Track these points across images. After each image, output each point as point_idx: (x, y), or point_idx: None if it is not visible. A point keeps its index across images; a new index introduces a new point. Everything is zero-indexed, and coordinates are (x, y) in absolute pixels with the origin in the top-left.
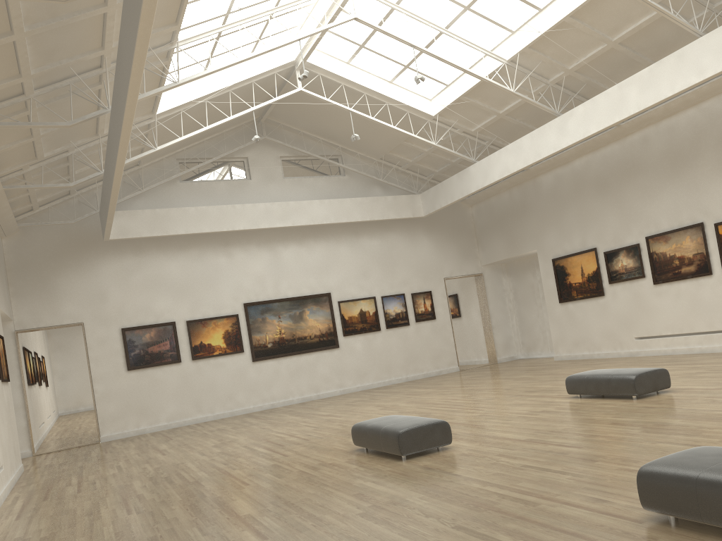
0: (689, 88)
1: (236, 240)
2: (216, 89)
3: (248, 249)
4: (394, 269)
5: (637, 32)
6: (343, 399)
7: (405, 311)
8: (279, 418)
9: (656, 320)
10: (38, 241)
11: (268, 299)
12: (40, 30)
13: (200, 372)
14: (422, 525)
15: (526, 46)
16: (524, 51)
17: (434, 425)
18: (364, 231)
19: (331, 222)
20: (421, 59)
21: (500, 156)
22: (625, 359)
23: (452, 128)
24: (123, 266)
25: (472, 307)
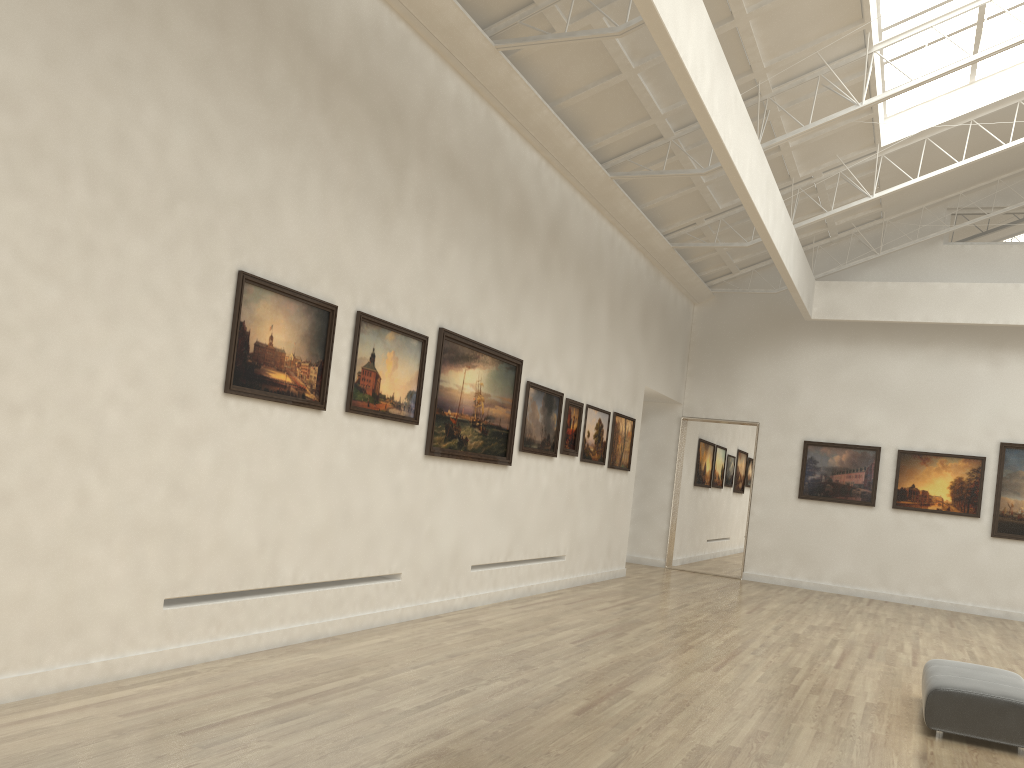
0: None
1: (1015, 341)
2: (990, 101)
3: None
4: None
5: None
6: None
7: None
8: (973, 631)
9: None
10: (732, 312)
11: None
12: (652, 63)
13: (899, 528)
14: None
15: None
16: None
17: (1009, 705)
18: None
19: None
20: None
21: None
22: None
23: None
24: (827, 357)
25: None
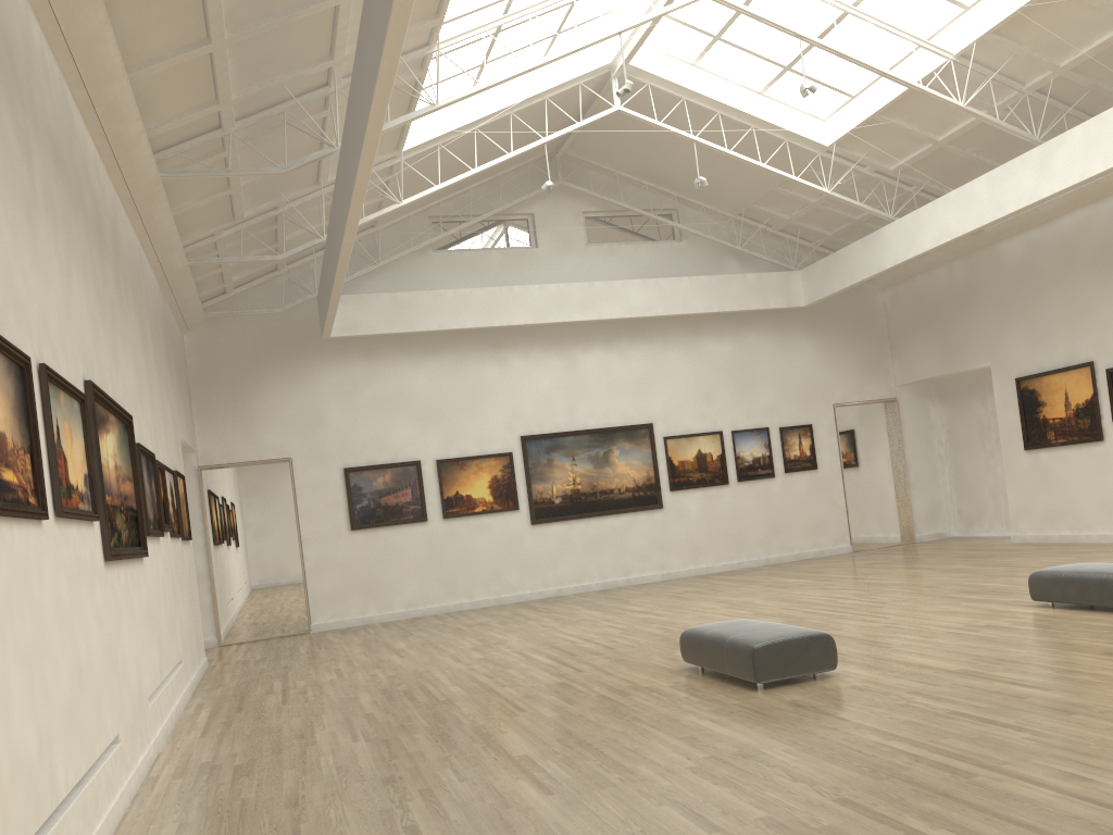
0: None
1: (513, 340)
2: (491, 110)
3: (530, 353)
4: (754, 389)
5: None
6: (667, 588)
7: (768, 455)
8: (569, 611)
9: None
10: (232, 338)
11: (557, 431)
12: (247, 35)
13: (454, 537)
14: (787, 793)
15: (988, 30)
16: (985, 39)
17: (810, 640)
18: (709, 328)
19: (657, 315)
20: (811, 56)
21: (936, 210)
22: None
23: (857, 165)
24: (348, 377)
25: (877, 452)
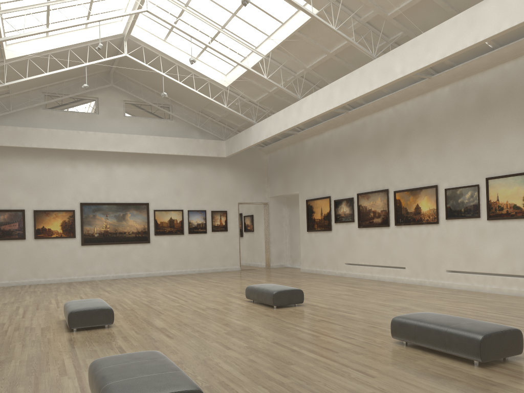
0: (365, 95)
1: (81, 156)
2: (57, 46)
3: (89, 164)
4: (201, 192)
5: (345, 49)
6: (140, 280)
7: (204, 223)
8: (80, 288)
9: (357, 253)
10: None
11: (100, 202)
12: None
13: (39, 248)
14: None
15: (274, 47)
16: (274, 51)
17: (100, 310)
18: (182, 162)
19: (153, 153)
20: (213, 45)
21: (268, 122)
22: (334, 277)
23: (241, 97)
24: None
25: (260, 226)
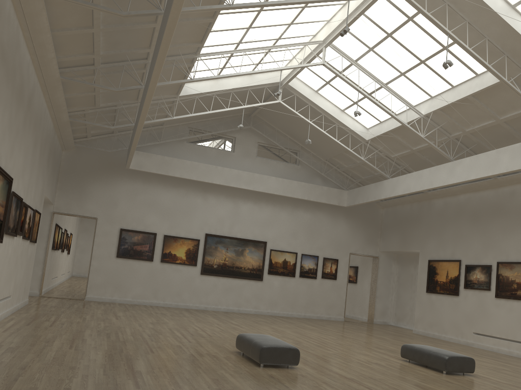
0: None
1: (212, 190)
2: (223, 88)
3: (219, 197)
4: (316, 237)
5: (518, 117)
6: (254, 317)
7: (315, 268)
8: (204, 317)
9: (491, 324)
10: (84, 158)
11: (223, 235)
12: (110, 29)
13: (163, 271)
14: None
15: (438, 108)
16: (436, 112)
17: (288, 349)
18: (302, 206)
19: (279, 194)
20: (366, 100)
21: (406, 178)
22: (461, 346)
23: (378, 151)
24: (133, 188)
25: (365, 278)
